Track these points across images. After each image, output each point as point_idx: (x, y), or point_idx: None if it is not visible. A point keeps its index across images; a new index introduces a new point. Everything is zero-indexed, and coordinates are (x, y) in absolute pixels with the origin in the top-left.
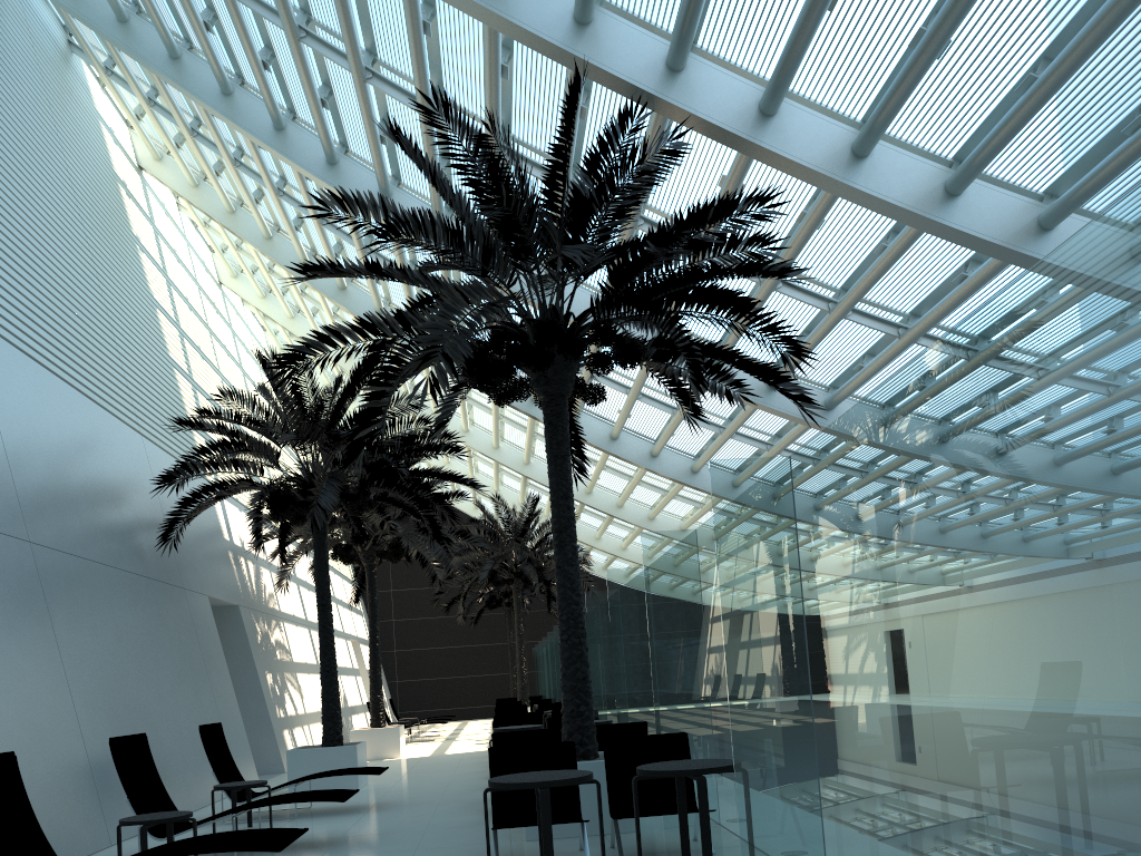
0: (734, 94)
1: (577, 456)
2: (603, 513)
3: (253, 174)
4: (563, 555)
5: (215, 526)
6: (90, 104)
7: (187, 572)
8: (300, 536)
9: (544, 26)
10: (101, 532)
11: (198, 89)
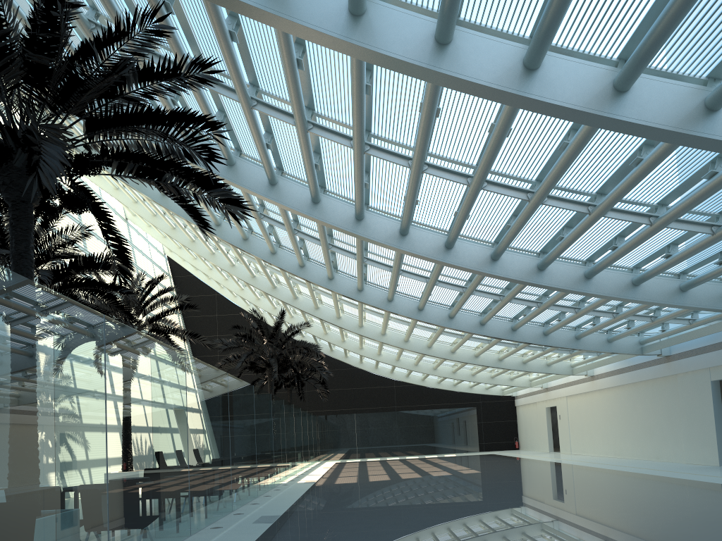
0: None
1: (122, 263)
2: (327, 322)
3: None
4: None
5: None
6: None
7: None
8: None
9: None
10: None
11: None
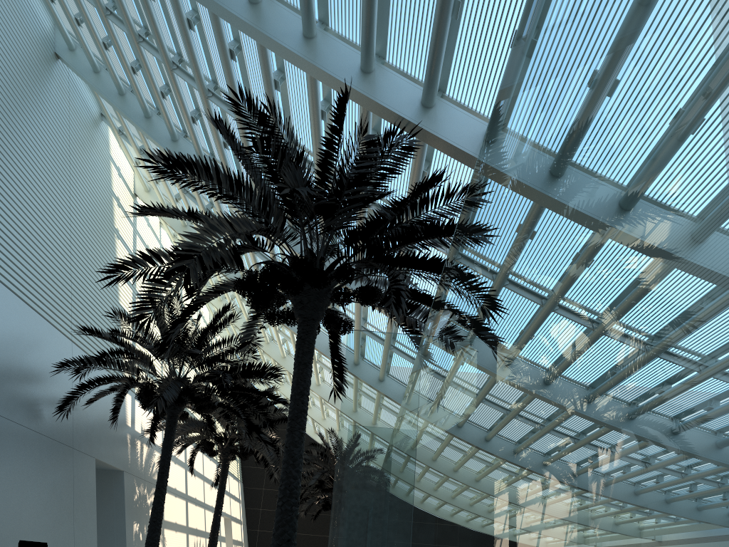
0: (468, 126)
1: (339, 379)
2: None
3: (193, 198)
4: (291, 438)
5: (120, 415)
6: (106, 150)
7: (81, 438)
8: (183, 433)
9: (338, 71)
10: (4, 392)
11: (157, 136)
